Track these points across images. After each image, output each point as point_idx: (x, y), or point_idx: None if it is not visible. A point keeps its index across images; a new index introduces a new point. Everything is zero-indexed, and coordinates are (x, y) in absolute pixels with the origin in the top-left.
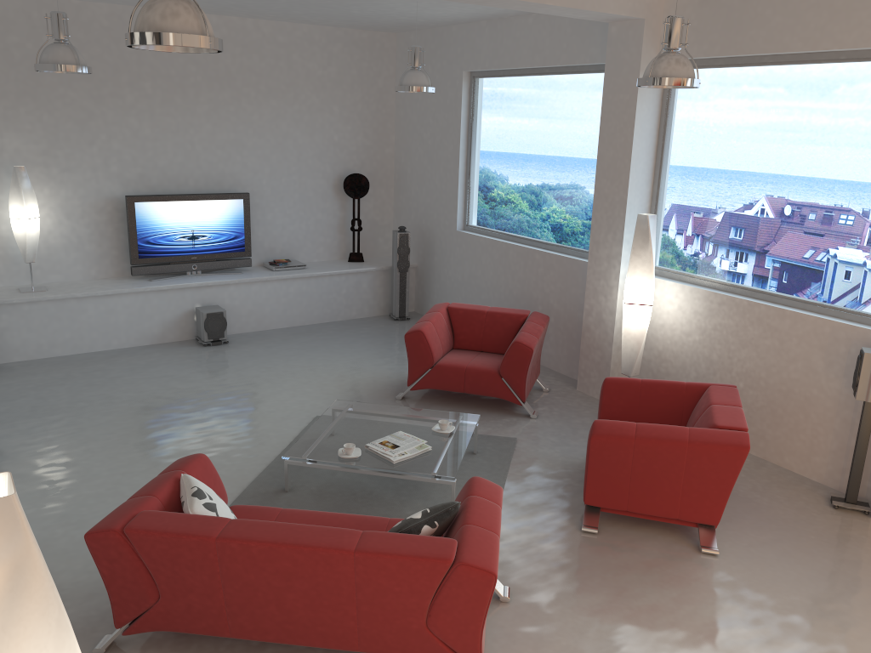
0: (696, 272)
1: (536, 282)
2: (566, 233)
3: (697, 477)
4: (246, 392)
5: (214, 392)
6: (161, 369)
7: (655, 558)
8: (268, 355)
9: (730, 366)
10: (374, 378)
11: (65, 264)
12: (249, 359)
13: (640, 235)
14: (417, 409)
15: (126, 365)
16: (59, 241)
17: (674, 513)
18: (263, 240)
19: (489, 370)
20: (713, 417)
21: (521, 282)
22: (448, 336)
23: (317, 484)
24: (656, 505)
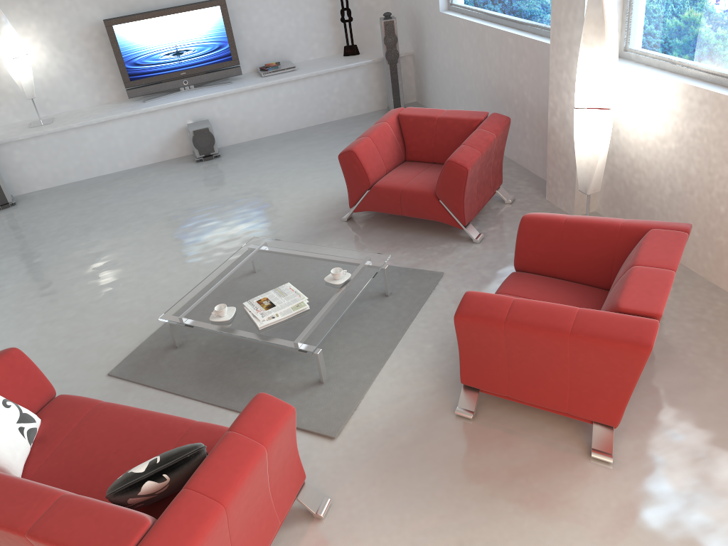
0: (678, 56)
1: (510, 71)
2: (540, 9)
3: (586, 372)
4: (205, 217)
5: (178, 218)
6: (147, 192)
7: (527, 462)
8: (248, 170)
9: (710, 184)
10: (333, 194)
11: (70, 93)
12: (229, 175)
13: (593, 17)
14: (327, 248)
15: (121, 189)
16: (58, 72)
17: (562, 407)
18: (253, 44)
19: (425, 191)
20: (622, 291)
21: (498, 71)
22: (397, 148)
23: (210, 337)
24: (540, 395)
